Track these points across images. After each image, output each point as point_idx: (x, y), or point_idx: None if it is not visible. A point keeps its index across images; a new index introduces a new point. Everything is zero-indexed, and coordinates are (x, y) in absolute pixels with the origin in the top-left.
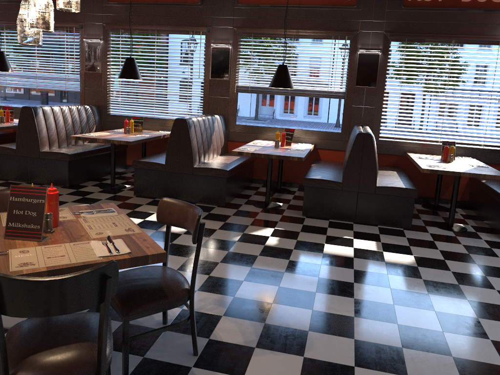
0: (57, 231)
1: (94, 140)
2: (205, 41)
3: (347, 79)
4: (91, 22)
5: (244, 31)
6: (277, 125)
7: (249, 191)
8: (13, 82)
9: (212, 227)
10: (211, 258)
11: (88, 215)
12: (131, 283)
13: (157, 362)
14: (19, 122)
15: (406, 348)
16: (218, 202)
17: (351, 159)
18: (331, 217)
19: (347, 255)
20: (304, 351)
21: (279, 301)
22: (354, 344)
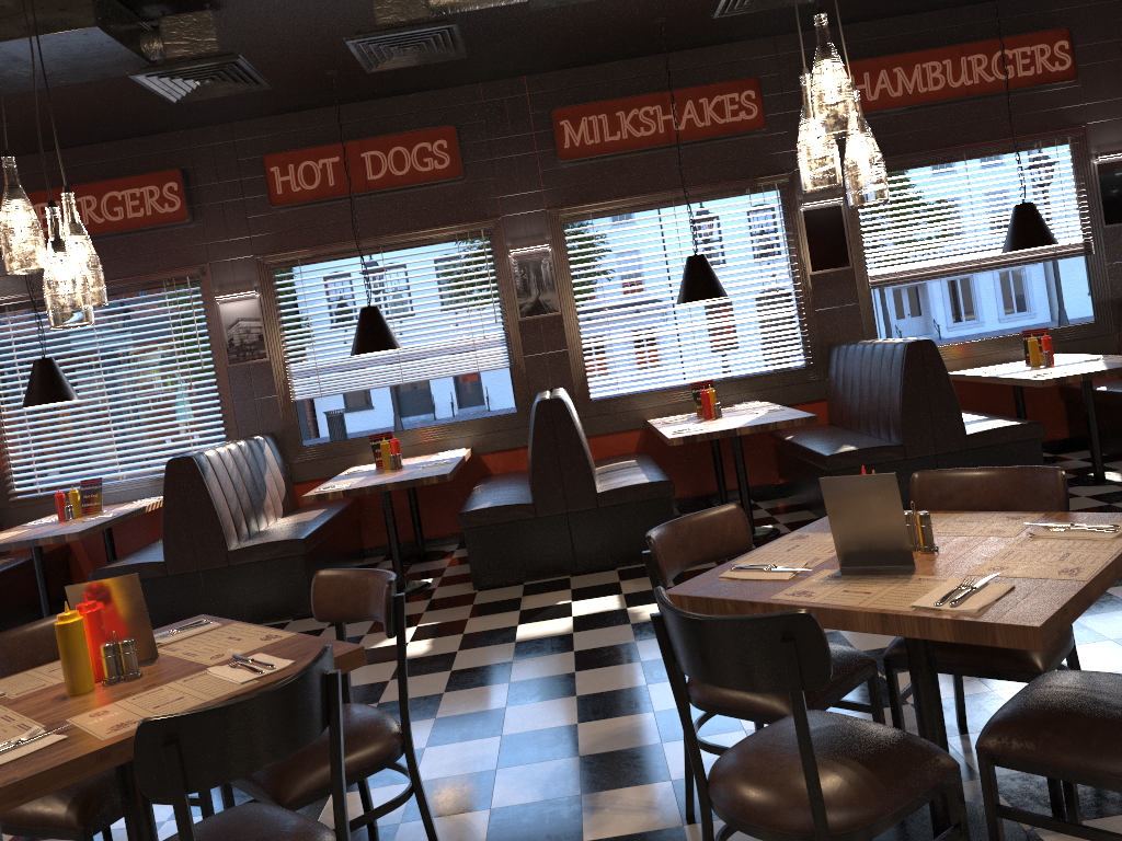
0: None
1: (730, 433)
2: (783, 202)
3: (1087, 217)
4: (517, 211)
5: None
6: (967, 337)
7: None
8: (339, 383)
9: None
10: None
11: None
12: None
13: None
14: (535, 438)
15: None
16: None
17: None
18: None
19: None
20: None
21: None
22: None
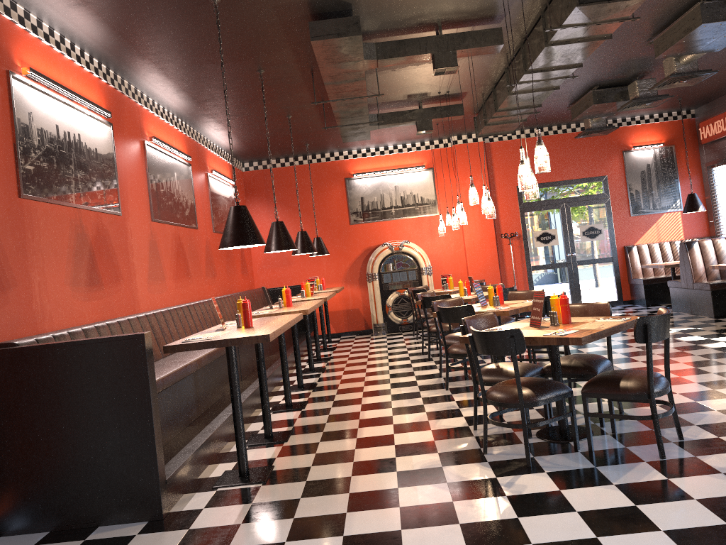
0: (560, 325)
1: None
2: None
3: None
4: None
5: None
6: None
7: None
8: None
9: None
10: None
11: (600, 320)
12: (605, 374)
13: (628, 451)
14: None
15: None
16: None
17: None
18: None
19: None
20: None
21: None
22: None
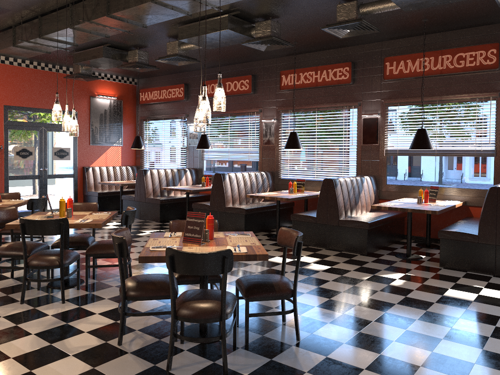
0: (211, 241)
1: (263, 197)
2: (357, 113)
3: (495, 137)
4: (267, 106)
5: (390, 102)
6: (426, 184)
7: (396, 245)
8: (213, 156)
9: (347, 268)
10: (337, 288)
11: (232, 235)
12: (254, 280)
13: (270, 339)
14: (212, 185)
15: (478, 364)
16: (361, 251)
17: (486, 213)
18: (469, 269)
19: (467, 299)
20: (382, 351)
21: (379, 320)
22: (430, 354)
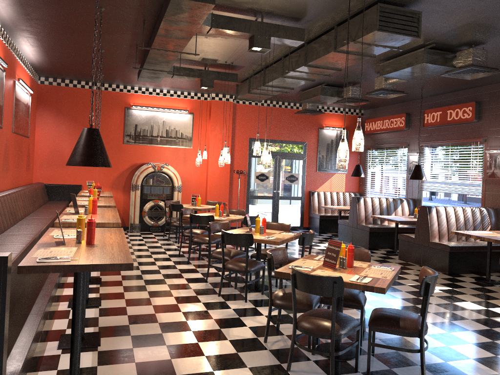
0: (348, 269)
1: (469, 236)
2: None
3: None
4: (492, 135)
5: None
6: None
7: None
8: (432, 187)
9: None
10: None
11: (374, 267)
12: (383, 312)
13: (395, 374)
14: (417, 217)
15: None
16: None
17: None
18: None
19: None
20: None
21: None
22: None
